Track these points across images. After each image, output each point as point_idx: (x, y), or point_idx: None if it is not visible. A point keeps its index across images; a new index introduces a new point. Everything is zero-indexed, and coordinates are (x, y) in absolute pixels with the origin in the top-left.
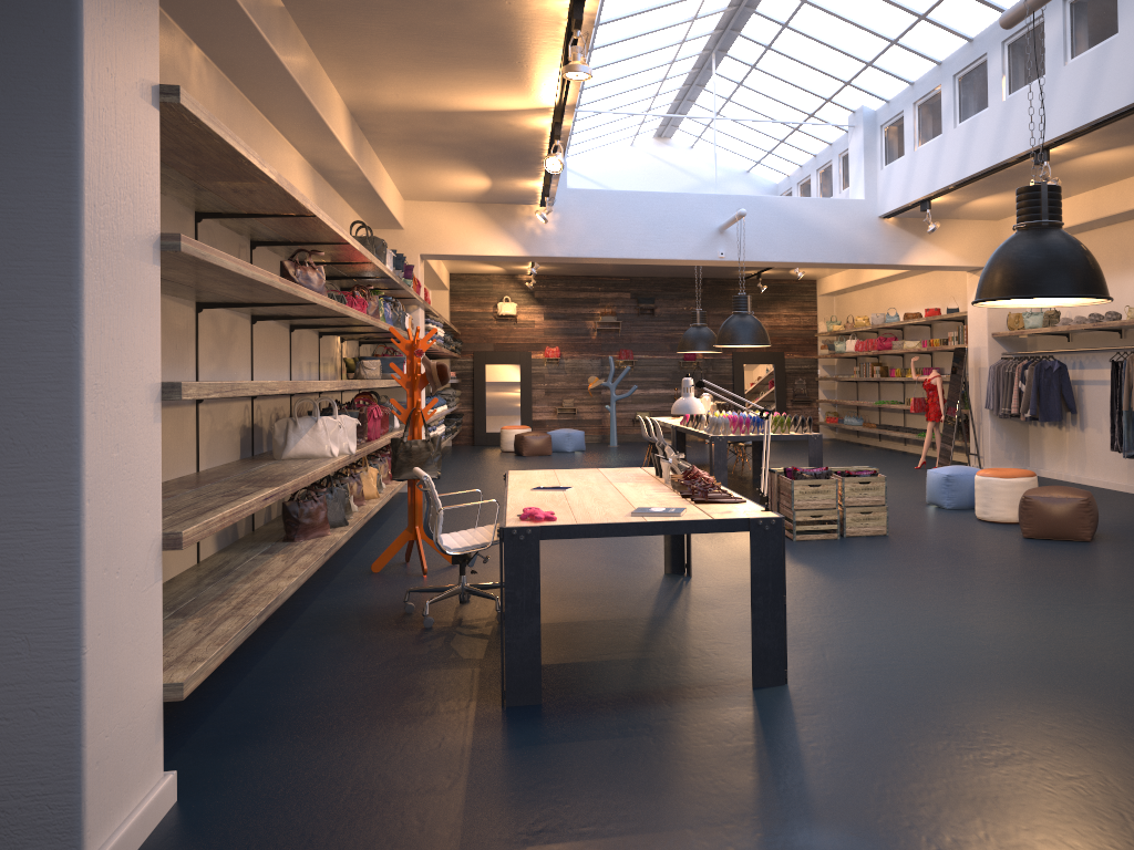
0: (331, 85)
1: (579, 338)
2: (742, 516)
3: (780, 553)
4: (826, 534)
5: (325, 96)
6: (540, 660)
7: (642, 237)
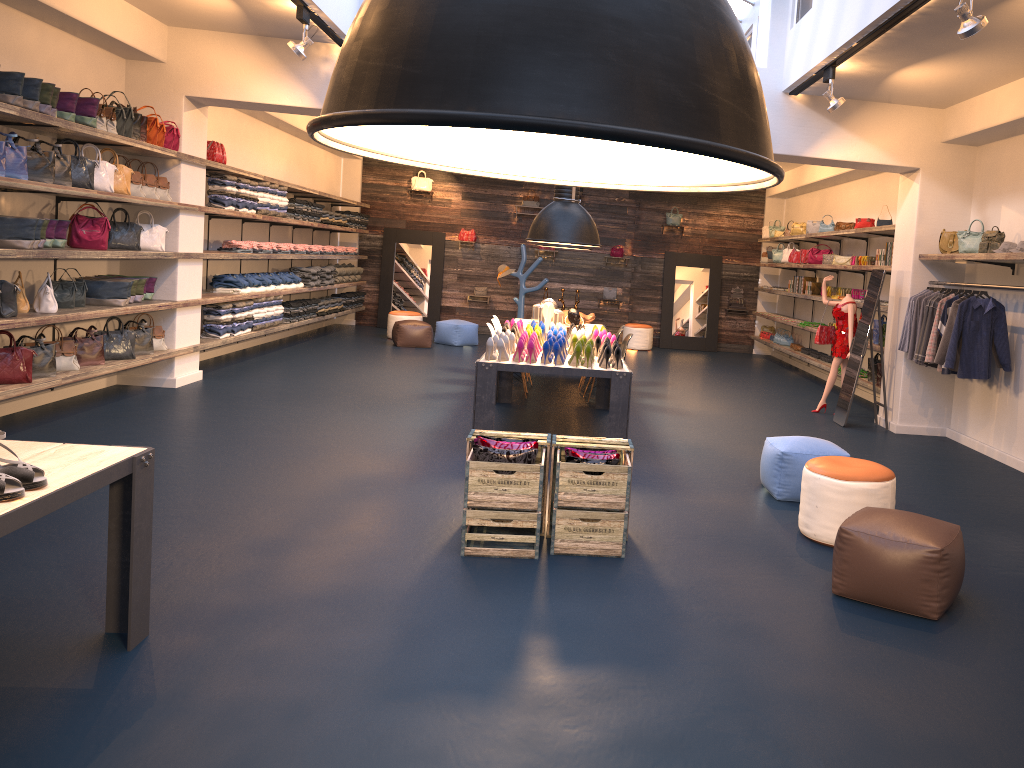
0: None
1: (498, 222)
2: None
3: None
4: (530, 543)
5: None
6: None
7: None
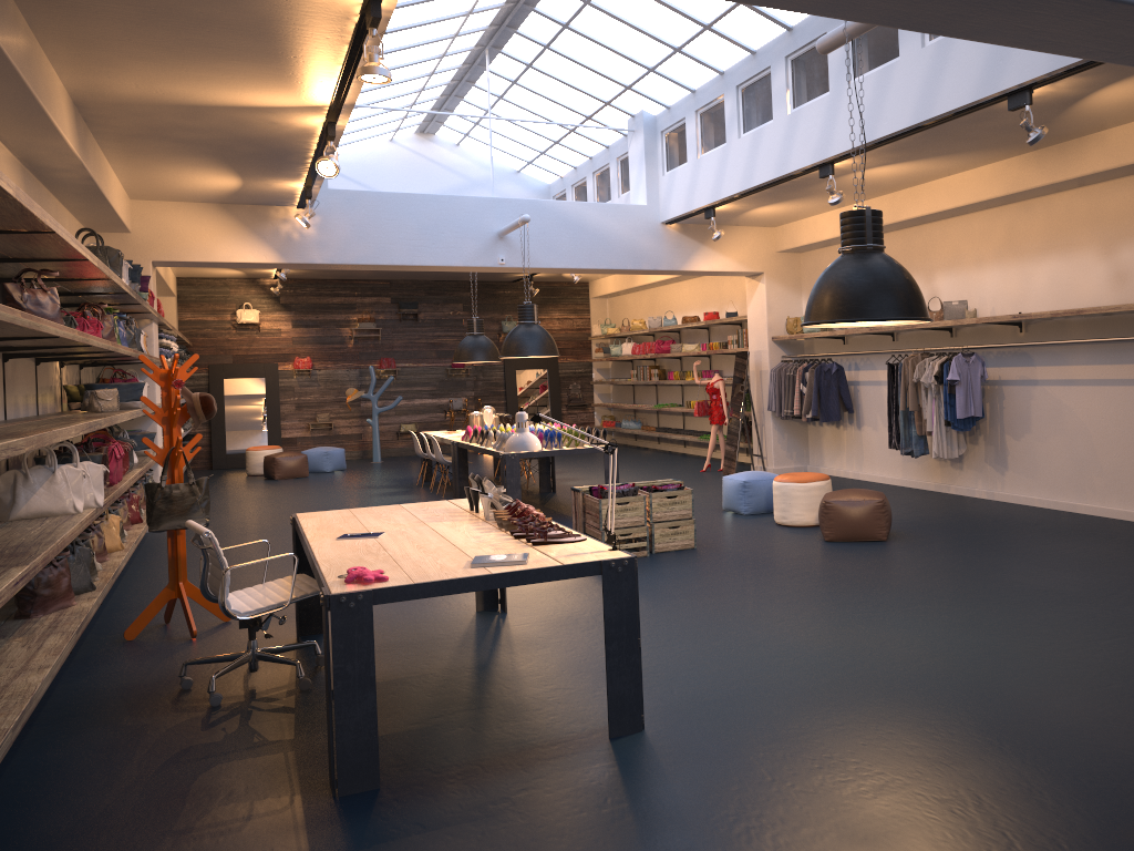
0: (53, 71)
1: (334, 346)
2: (592, 558)
3: (633, 595)
4: (635, 551)
5: (46, 85)
6: (378, 739)
7: (415, 242)
